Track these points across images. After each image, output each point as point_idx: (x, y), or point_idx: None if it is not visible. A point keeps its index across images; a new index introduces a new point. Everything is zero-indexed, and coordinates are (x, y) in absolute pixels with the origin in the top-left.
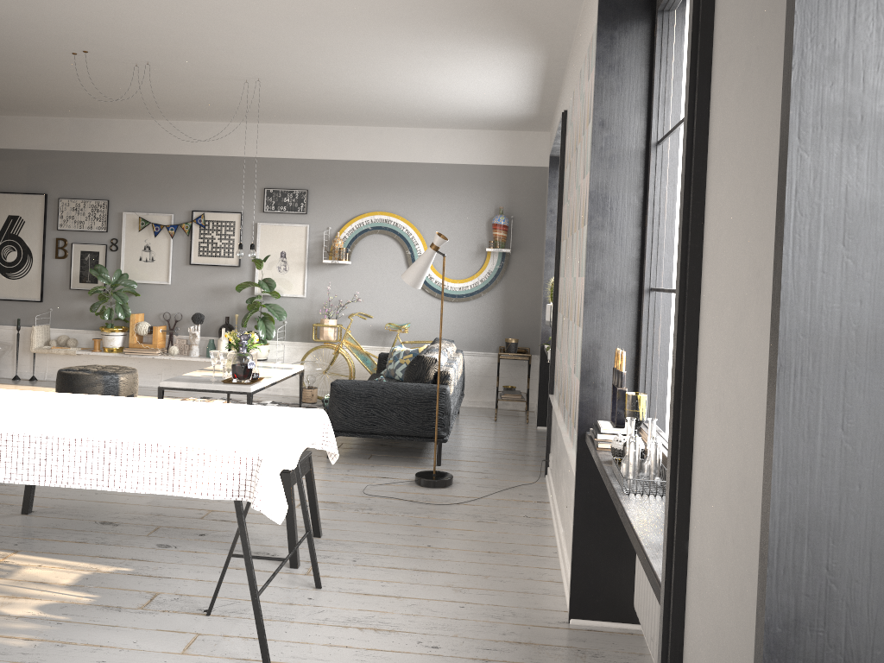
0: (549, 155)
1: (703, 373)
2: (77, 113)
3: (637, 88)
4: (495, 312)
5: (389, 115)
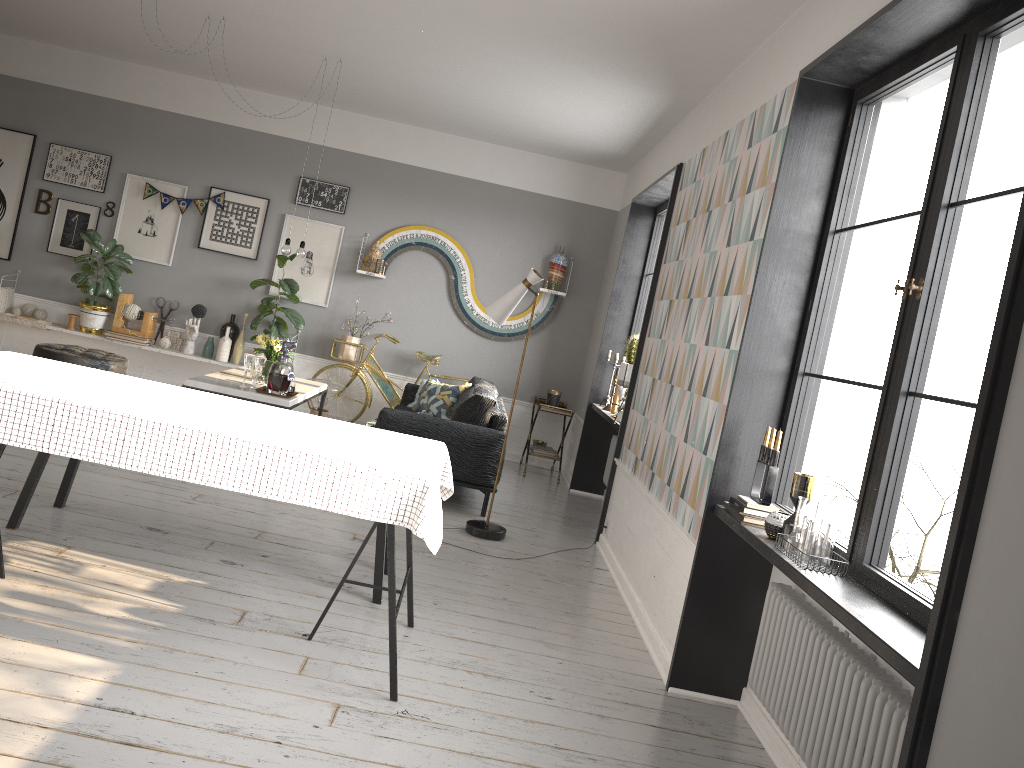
0: (623, 199)
1: (1003, 472)
2: (92, 49)
3: (822, 173)
4: (536, 358)
5: (462, 123)
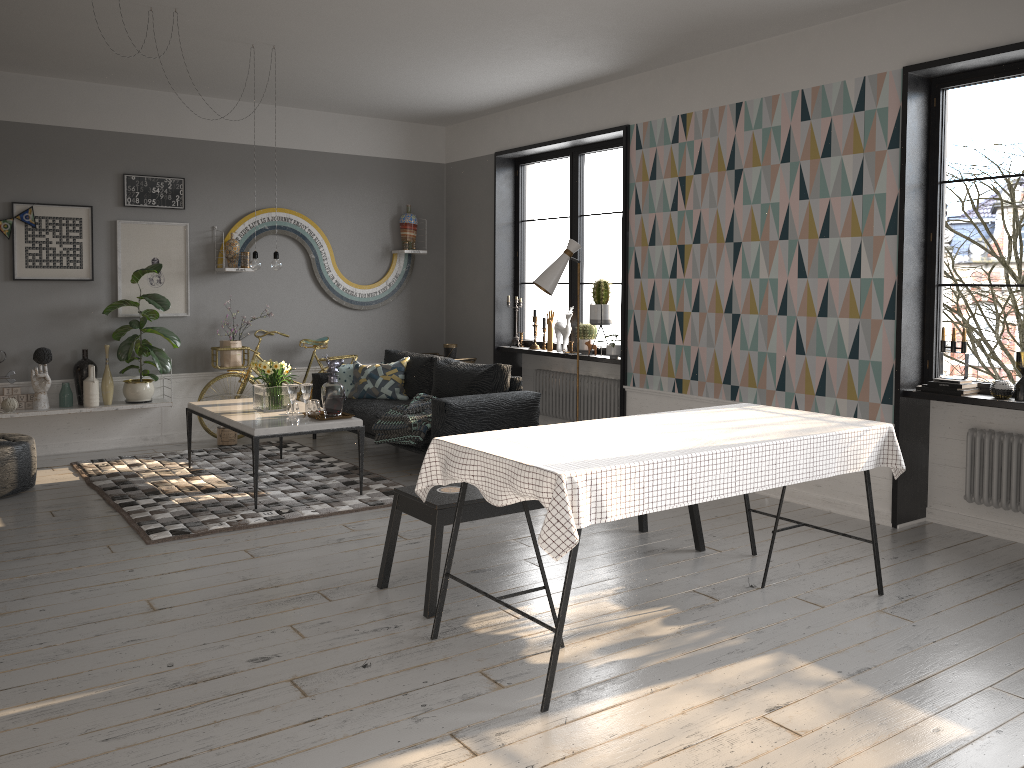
0: (449, 152)
1: None
2: None
3: (923, 142)
4: (403, 318)
5: (319, 96)
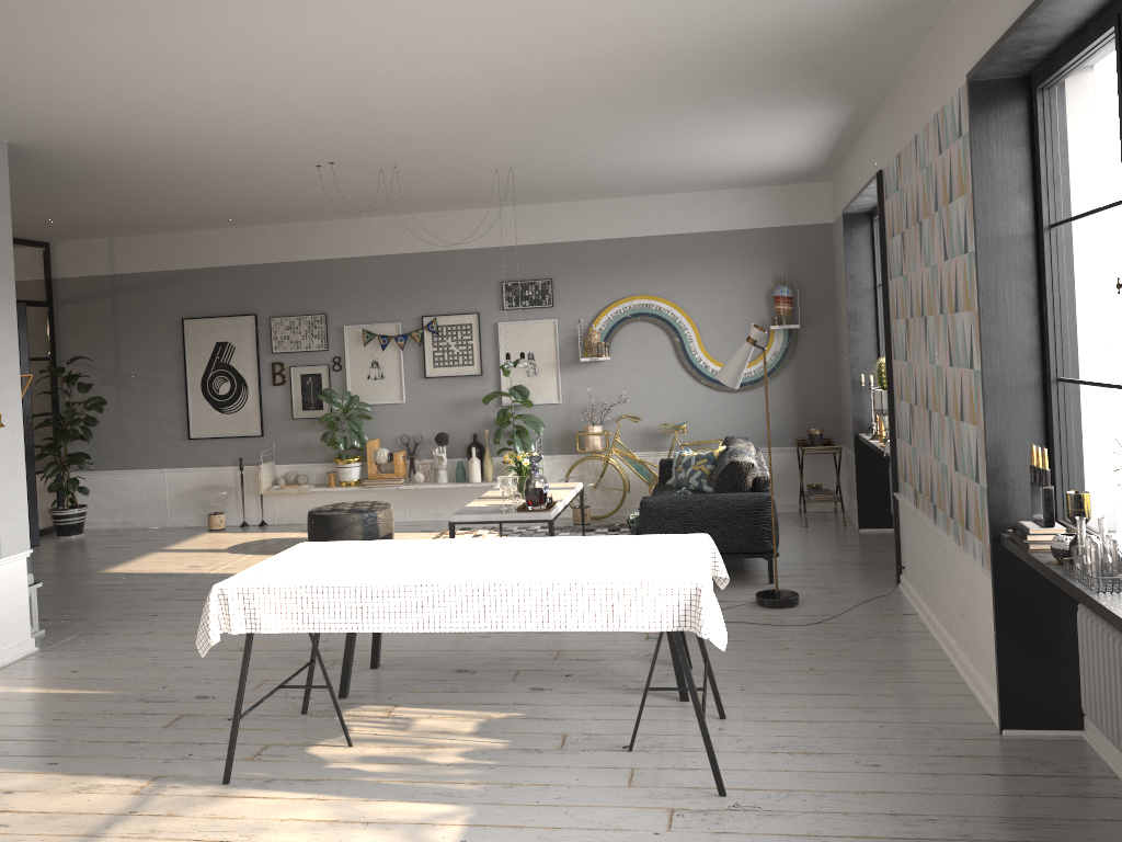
0: (833, 209)
1: None
2: (284, 220)
3: (1019, 170)
4: (787, 399)
5: (645, 185)
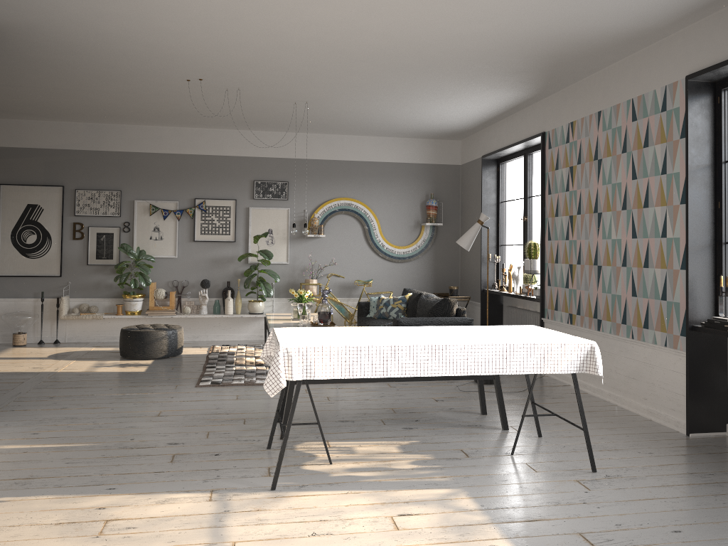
0: (462, 157)
1: None
2: (97, 119)
3: (709, 131)
4: (428, 268)
5: (363, 127)
